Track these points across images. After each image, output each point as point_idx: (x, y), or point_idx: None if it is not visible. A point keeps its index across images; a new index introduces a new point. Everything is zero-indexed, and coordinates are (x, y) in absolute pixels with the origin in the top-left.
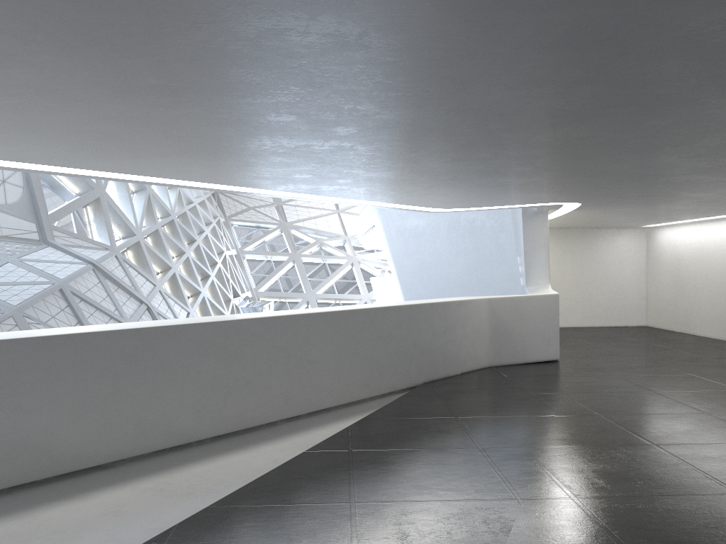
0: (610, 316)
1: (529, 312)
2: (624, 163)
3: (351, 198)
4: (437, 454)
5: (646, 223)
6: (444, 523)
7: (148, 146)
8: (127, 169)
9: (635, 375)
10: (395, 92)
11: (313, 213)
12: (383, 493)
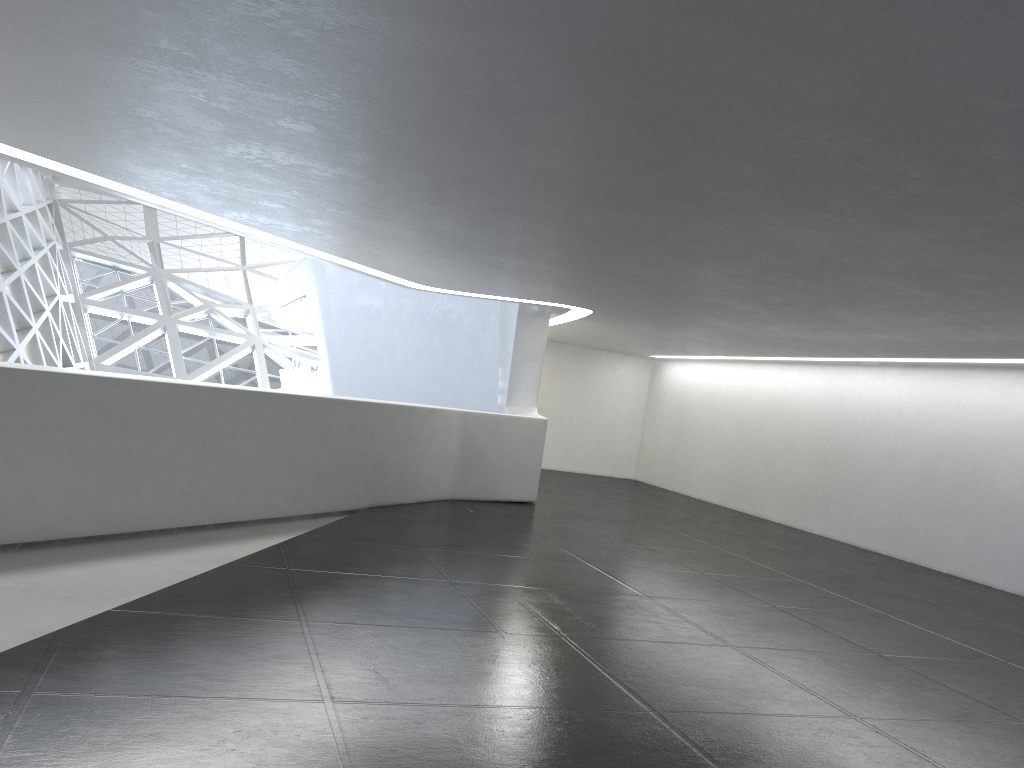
0: (595, 461)
1: (510, 437)
2: (660, 268)
3: (315, 248)
4: (400, 582)
5: (655, 352)
6: (419, 648)
7: (85, 120)
8: (26, 143)
9: (624, 528)
10: (451, 128)
11: (205, 263)
12: (339, 615)
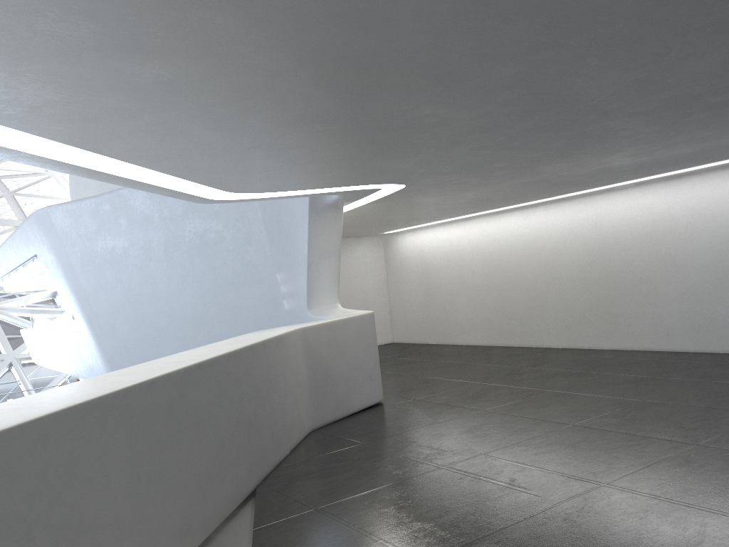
0: None
1: (349, 342)
2: (641, 70)
3: (109, 154)
4: None
5: (396, 227)
6: None
7: None
8: None
9: (503, 404)
10: None
11: None
12: None
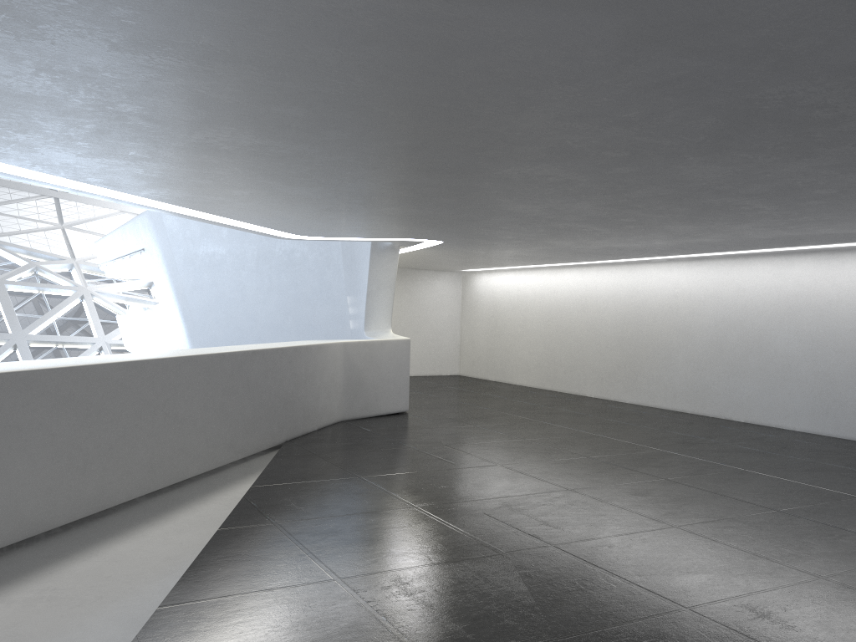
0: (425, 364)
1: (383, 359)
2: (542, 205)
3: (215, 214)
4: (378, 517)
5: (470, 267)
6: (454, 586)
7: (50, 118)
8: None
9: (494, 424)
10: (452, 103)
11: (24, 226)
12: (360, 564)
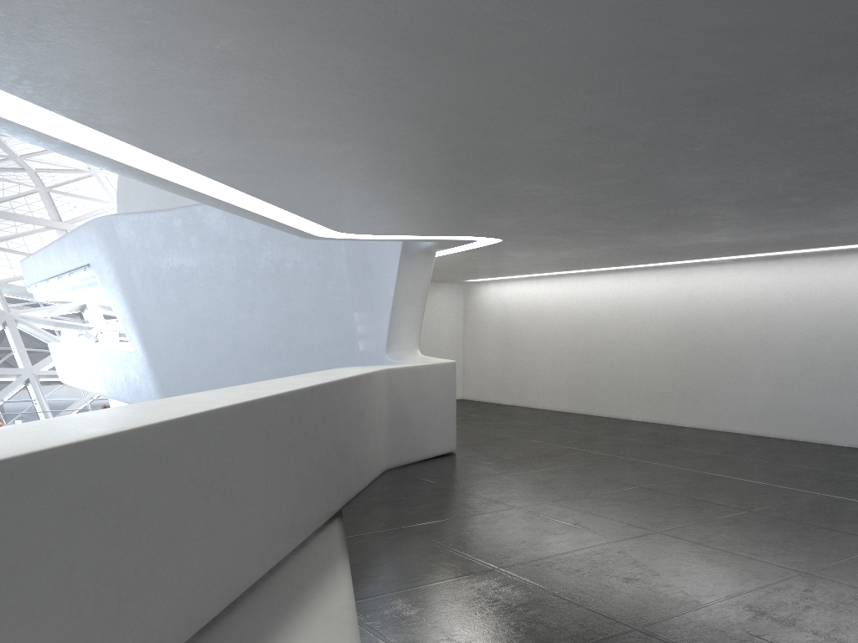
0: None
1: (429, 388)
2: (726, 174)
3: (257, 195)
4: None
5: (481, 276)
6: None
7: None
8: None
9: (575, 464)
10: None
11: None
12: None
